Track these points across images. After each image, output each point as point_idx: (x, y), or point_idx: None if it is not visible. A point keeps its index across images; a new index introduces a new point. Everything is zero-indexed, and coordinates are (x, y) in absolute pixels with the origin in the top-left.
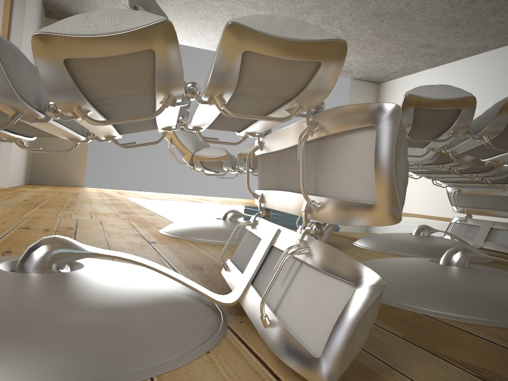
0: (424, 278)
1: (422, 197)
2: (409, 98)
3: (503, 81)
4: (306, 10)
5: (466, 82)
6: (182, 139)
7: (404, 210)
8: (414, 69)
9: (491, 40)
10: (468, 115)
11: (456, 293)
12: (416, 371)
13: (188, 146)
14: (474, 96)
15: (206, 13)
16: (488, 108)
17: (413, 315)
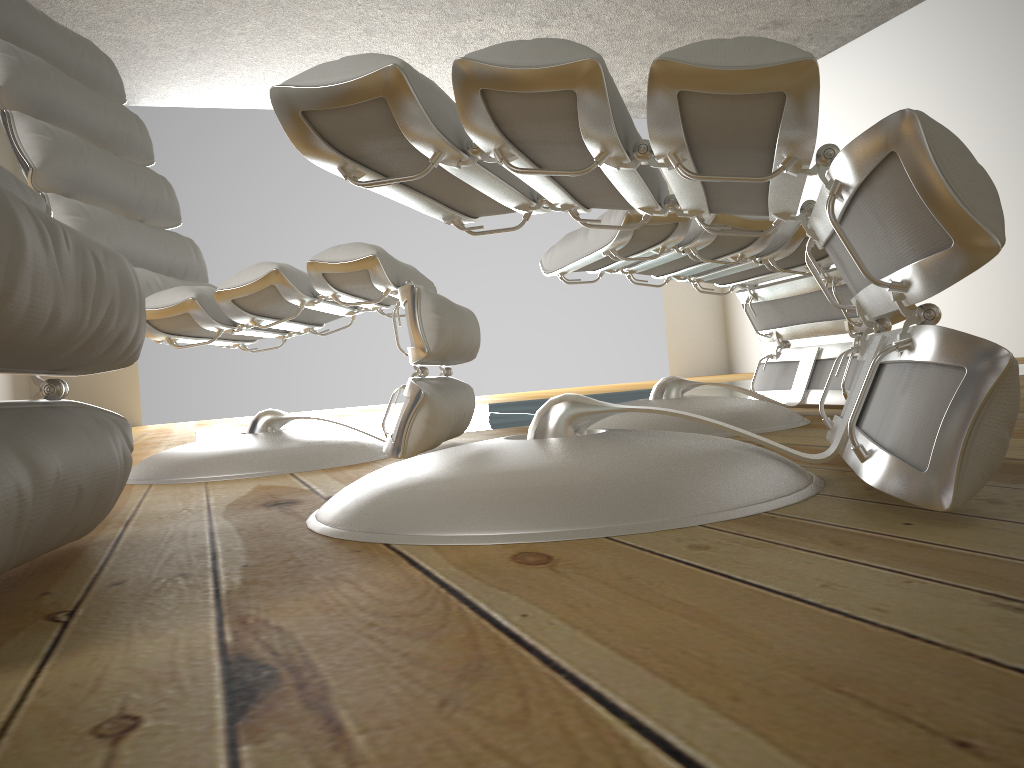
0: (435, 471)
1: None
2: (279, 94)
3: (940, 67)
4: None
5: (872, 84)
6: None
7: None
8: None
9: None
10: (409, 109)
11: (466, 490)
12: (94, 654)
13: None
14: (394, 65)
15: (315, 37)
16: None
17: (355, 549)
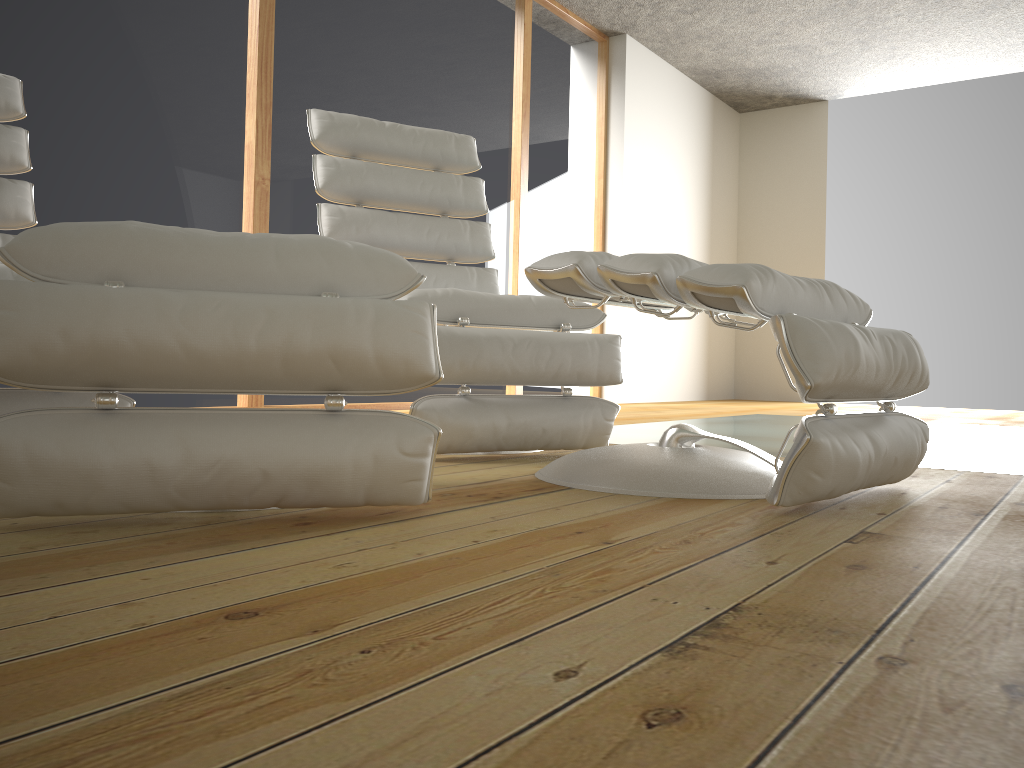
0: None
1: None
2: None
3: None
4: None
5: None
6: None
7: None
8: None
9: None
10: None
11: None
12: None
13: None
14: None
15: None
16: None
17: None
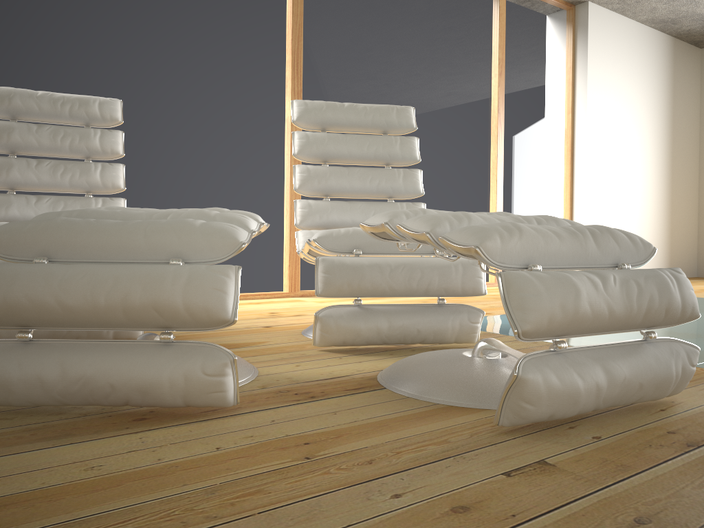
0: None
1: None
2: None
3: None
4: None
5: None
6: (299, 239)
7: None
8: None
9: None
10: None
11: None
12: None
13: (299, 245)
14: None
15: None
16: None
17: None
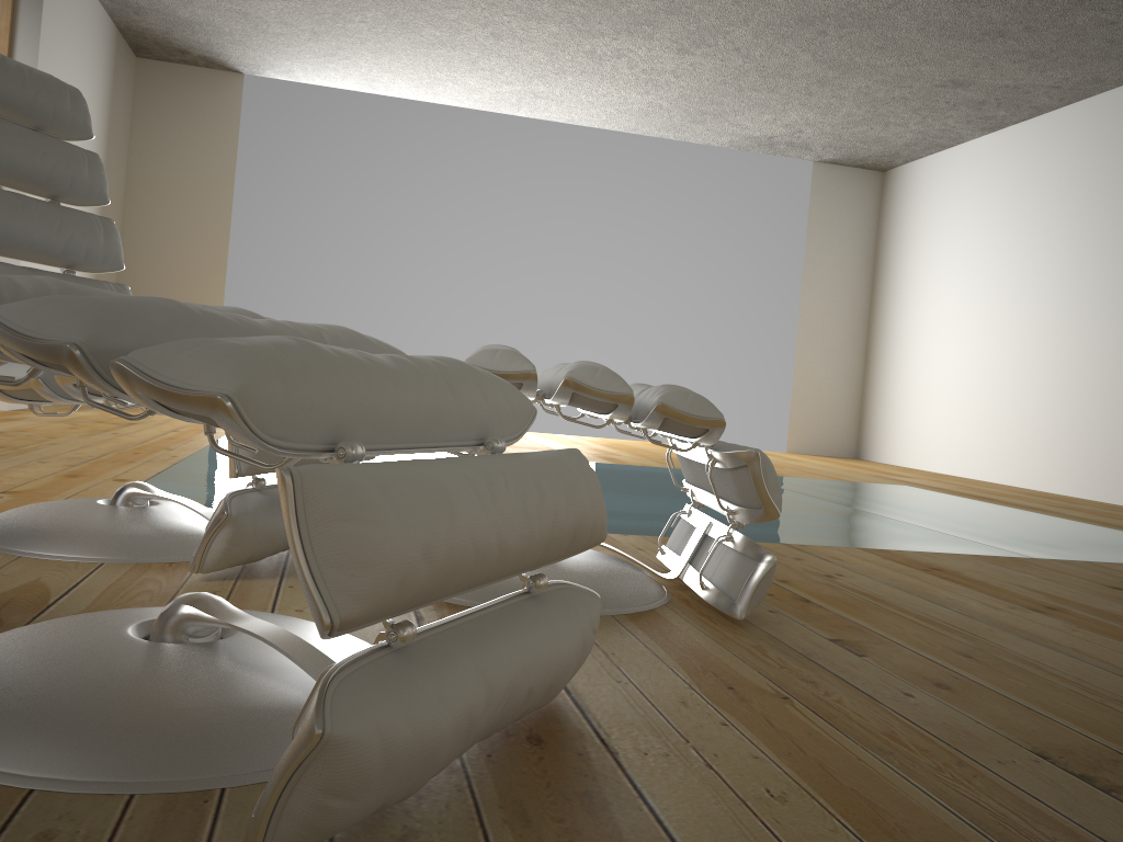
0: (0, 662)
1: (963, 437)
2: None
3: None
4: (643, 17)
5: (1061, 166)
6: None
7: (925, 466)
8: (951, 137)
9: (1104, 65)
10: None
11: None
12: None
13: None
14: None
15: (439, 34)
16: (1105, 227)
17: None
